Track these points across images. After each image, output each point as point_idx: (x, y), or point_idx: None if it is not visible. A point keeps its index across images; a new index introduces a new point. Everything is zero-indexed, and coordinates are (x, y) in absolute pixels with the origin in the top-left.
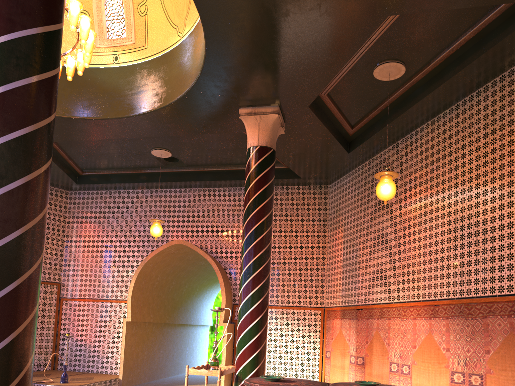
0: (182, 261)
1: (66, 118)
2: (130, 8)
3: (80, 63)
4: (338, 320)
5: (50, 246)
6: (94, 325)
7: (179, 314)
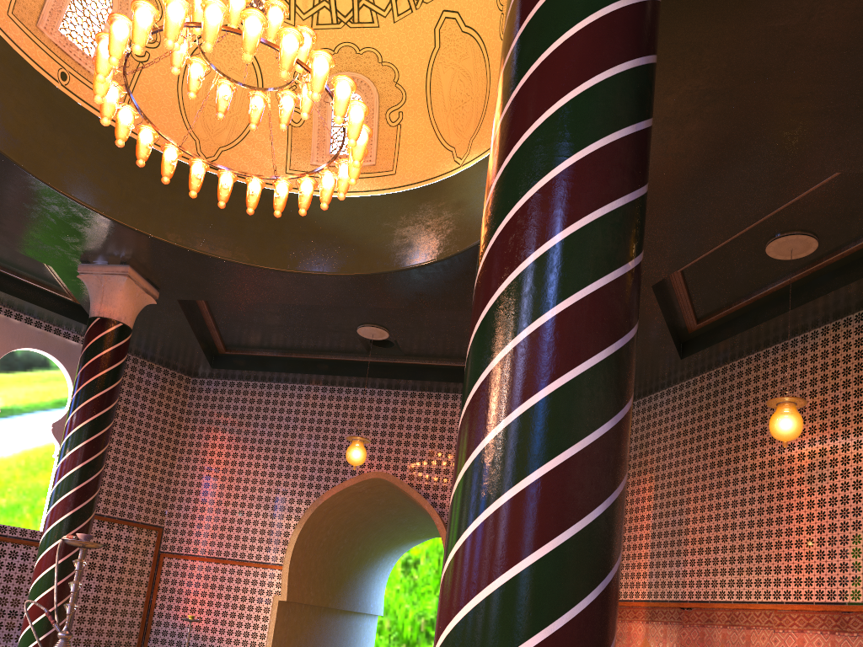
0: (369, 505)
1: (253, 267)
2: (373, 112)
3: (327, 192)
4: (640, 624)
5: (153, 465)
6: (216, 603)
7: (344, 593)
